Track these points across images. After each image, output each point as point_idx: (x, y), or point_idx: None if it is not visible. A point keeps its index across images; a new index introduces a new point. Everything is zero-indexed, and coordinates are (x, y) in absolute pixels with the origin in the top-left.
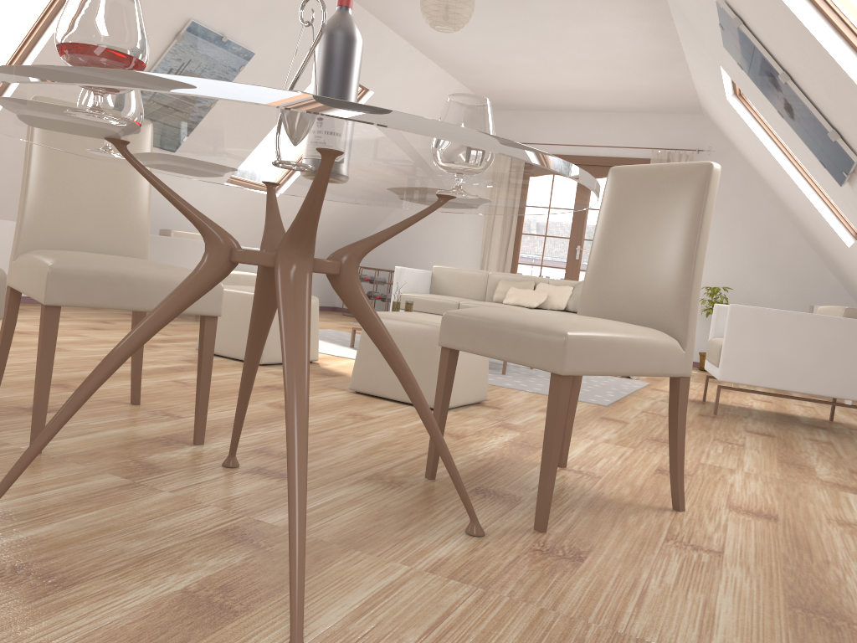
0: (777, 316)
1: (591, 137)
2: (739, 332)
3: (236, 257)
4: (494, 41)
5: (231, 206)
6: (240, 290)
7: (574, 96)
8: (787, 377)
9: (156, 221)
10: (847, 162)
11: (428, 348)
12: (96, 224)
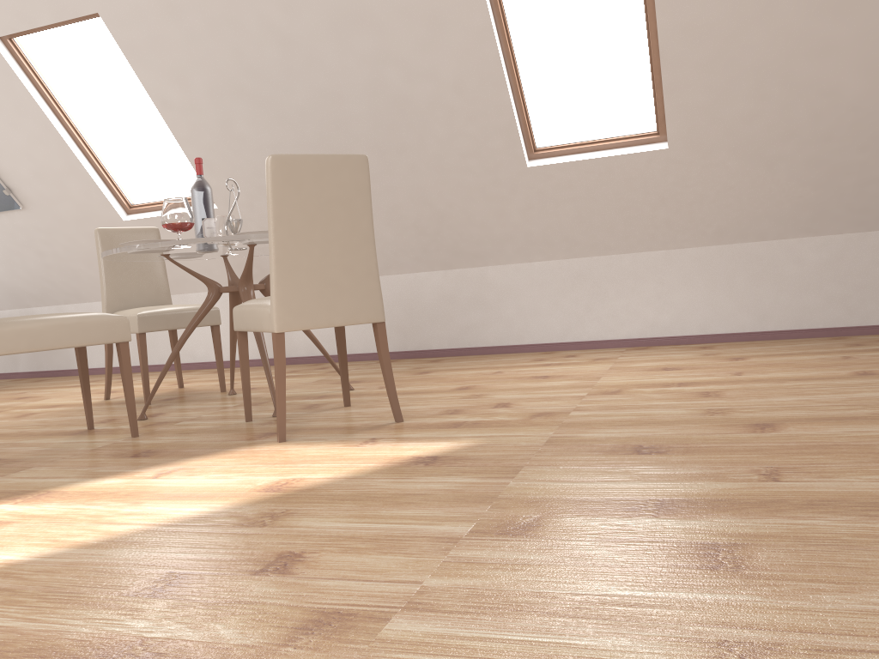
0: None
1: None
2: None
3: (257, 287)
4: None
5: None
6: None
7: None
8: None
9: None
10: (8, 207)
11: None
12: None
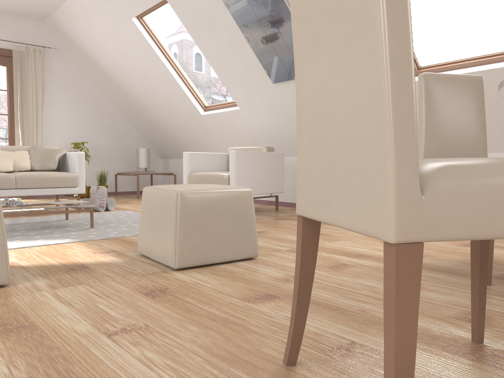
0: (252, 155)
1: None
2: (240, 166)
3: None
4: None
5: None
6: None
7: None
8: (258, 187)
9: None
10: None
11: (243, 210)
12: None
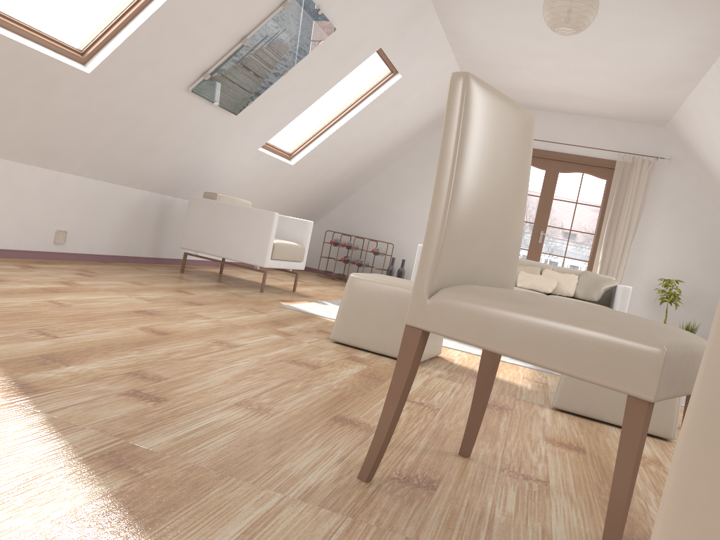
0: None
1: (560, 136)
2: None
3: None
4: (532, 43)
5: (255, 171)
6: (391, 283)
7: (560, 99)
8: None
9: (192, 181)
10: None
11: None
12: (492, 247)
